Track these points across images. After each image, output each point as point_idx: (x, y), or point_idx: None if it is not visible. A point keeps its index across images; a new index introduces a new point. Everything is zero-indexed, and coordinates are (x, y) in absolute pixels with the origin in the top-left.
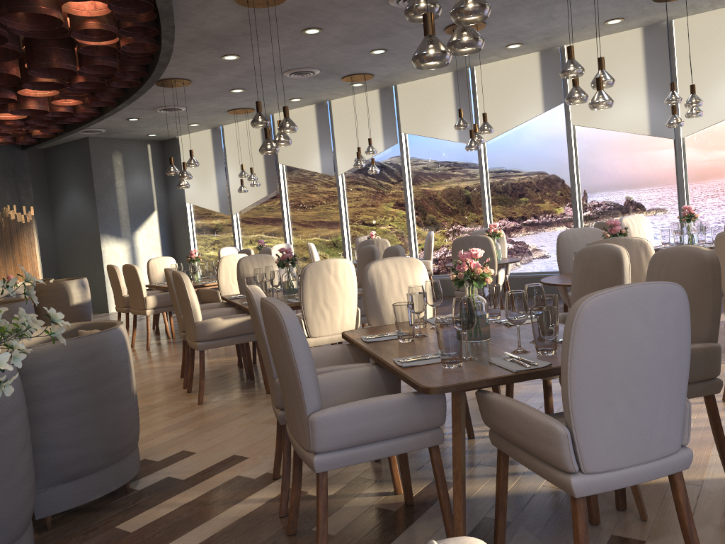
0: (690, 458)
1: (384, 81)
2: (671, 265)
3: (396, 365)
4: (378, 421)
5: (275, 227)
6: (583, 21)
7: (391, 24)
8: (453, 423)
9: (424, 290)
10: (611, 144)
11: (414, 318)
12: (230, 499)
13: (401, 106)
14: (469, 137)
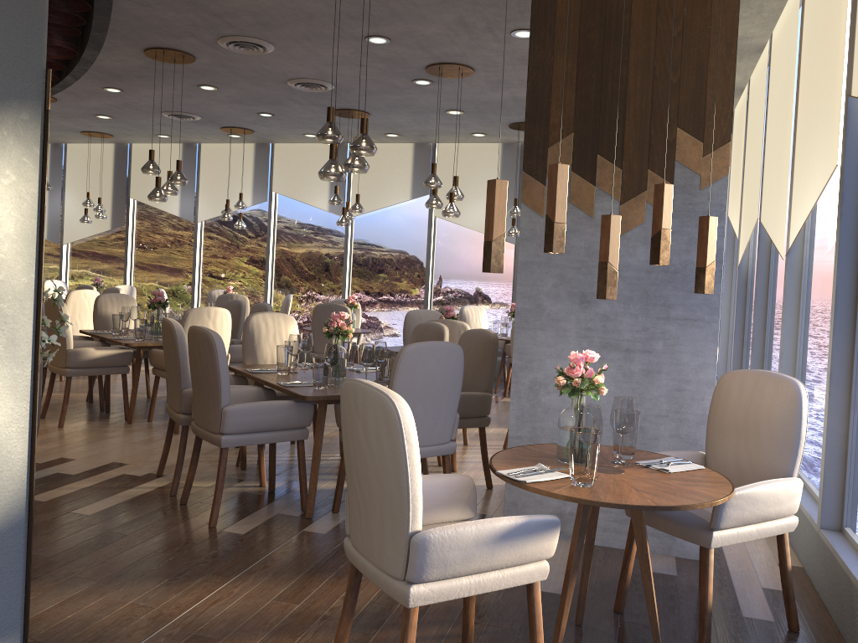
0: (455, 447)
1: (263, 138)
2: (471, 341)
3: (281, 385)
4: (268, 416)
5: (114, 266)
6: (453, 129)
7: (284, 97)
8: (317, 425)
9: (301, 338)
10: (464, 239)
11: (292, 358)
12: (123, 486)
13: (275, 165)
14: (339, 208)
